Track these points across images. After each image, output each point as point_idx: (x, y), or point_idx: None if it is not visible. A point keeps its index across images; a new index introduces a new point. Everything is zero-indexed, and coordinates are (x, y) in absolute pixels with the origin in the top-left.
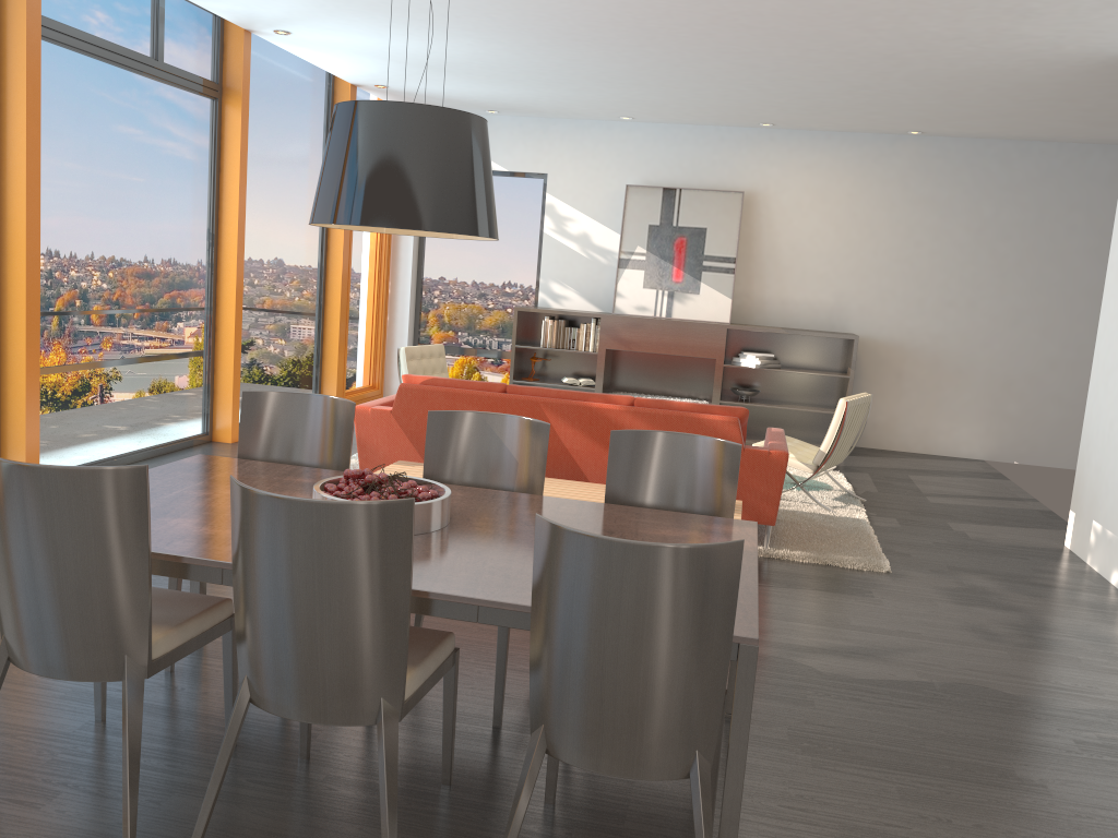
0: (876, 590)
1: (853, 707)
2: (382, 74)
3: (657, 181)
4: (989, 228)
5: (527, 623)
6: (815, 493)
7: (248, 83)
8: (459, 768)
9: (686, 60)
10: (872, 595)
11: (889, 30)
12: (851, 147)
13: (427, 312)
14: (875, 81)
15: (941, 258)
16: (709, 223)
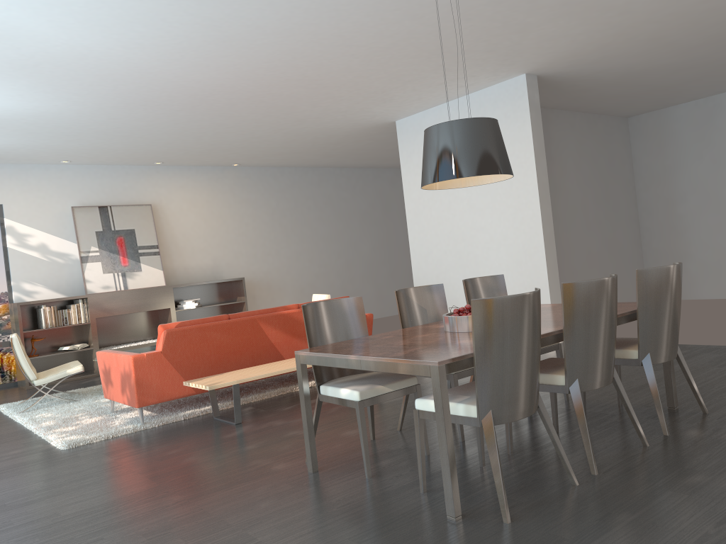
0: None
1: None
2: None
3: (90, 203)
4: (276, 212)
5: (621, 321)
6: None
7: None
8: (544, 431)
9: (189, 120)
10: None
11: (323, 106)
12: (202, 174)
13: None
14: (269, 134)
15: (259, 230)
16: (135, 225)
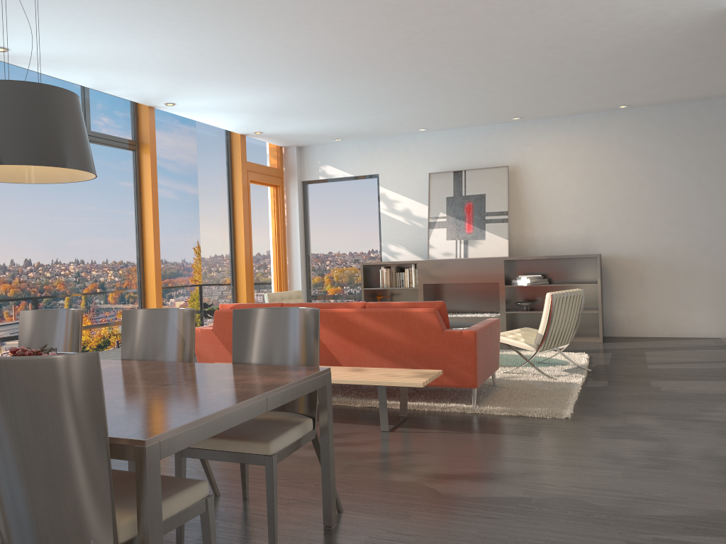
0: (544, 431)
1: (442, 519)
2: (251, 124)
3: (450, 168)
4: (693, 165)
5: None
6: (550, 368)
7: (154, 138)
8: None
9: (420, 77)
10: (538, 434)
11: (531, 24)
12: (580, 124)
13: (313, 274)
14: (558, 69)
15: (660, 191)
16: (486, 190)
